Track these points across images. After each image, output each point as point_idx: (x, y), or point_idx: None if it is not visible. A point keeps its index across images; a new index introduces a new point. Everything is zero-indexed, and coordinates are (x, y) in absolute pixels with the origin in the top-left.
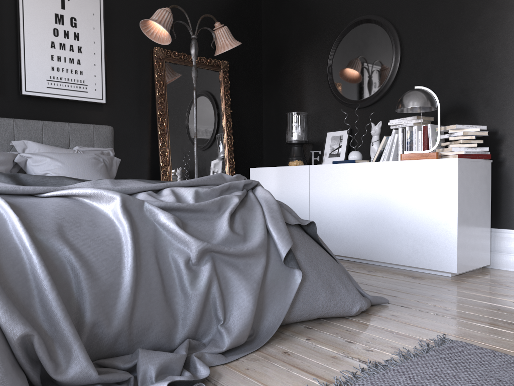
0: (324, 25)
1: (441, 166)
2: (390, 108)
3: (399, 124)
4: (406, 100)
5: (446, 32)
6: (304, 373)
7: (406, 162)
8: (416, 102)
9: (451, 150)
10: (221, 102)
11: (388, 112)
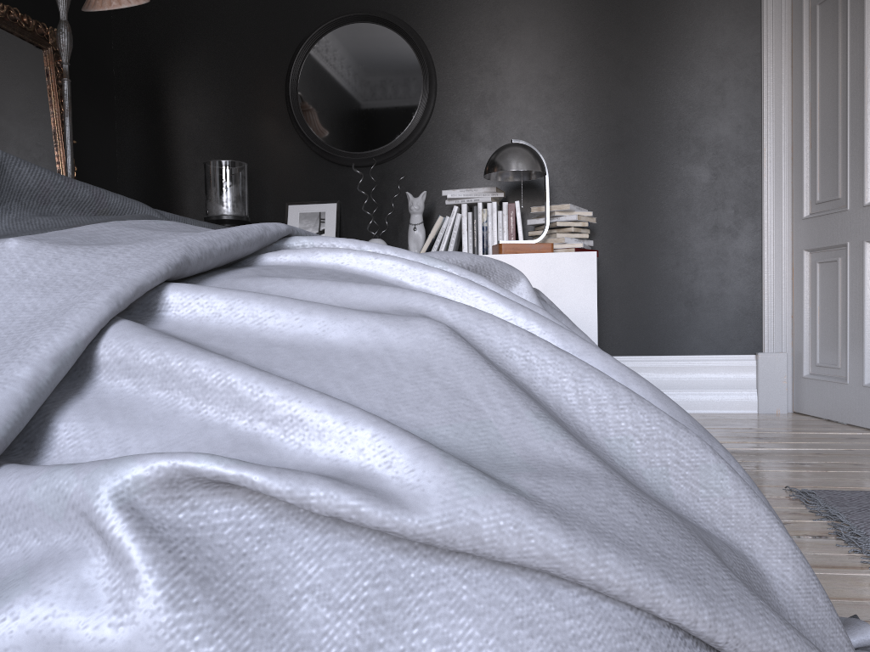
0: (275, 8)
1: (571, 263)
2: (418, 172)
3: (463, 198)
4: (514, 159)
5: (511, 65)
6: (822, 569)
7: (511, 256)
8: (529, 163)
9: (562, 241)
10: (52, 119)
11: (413, 178)
